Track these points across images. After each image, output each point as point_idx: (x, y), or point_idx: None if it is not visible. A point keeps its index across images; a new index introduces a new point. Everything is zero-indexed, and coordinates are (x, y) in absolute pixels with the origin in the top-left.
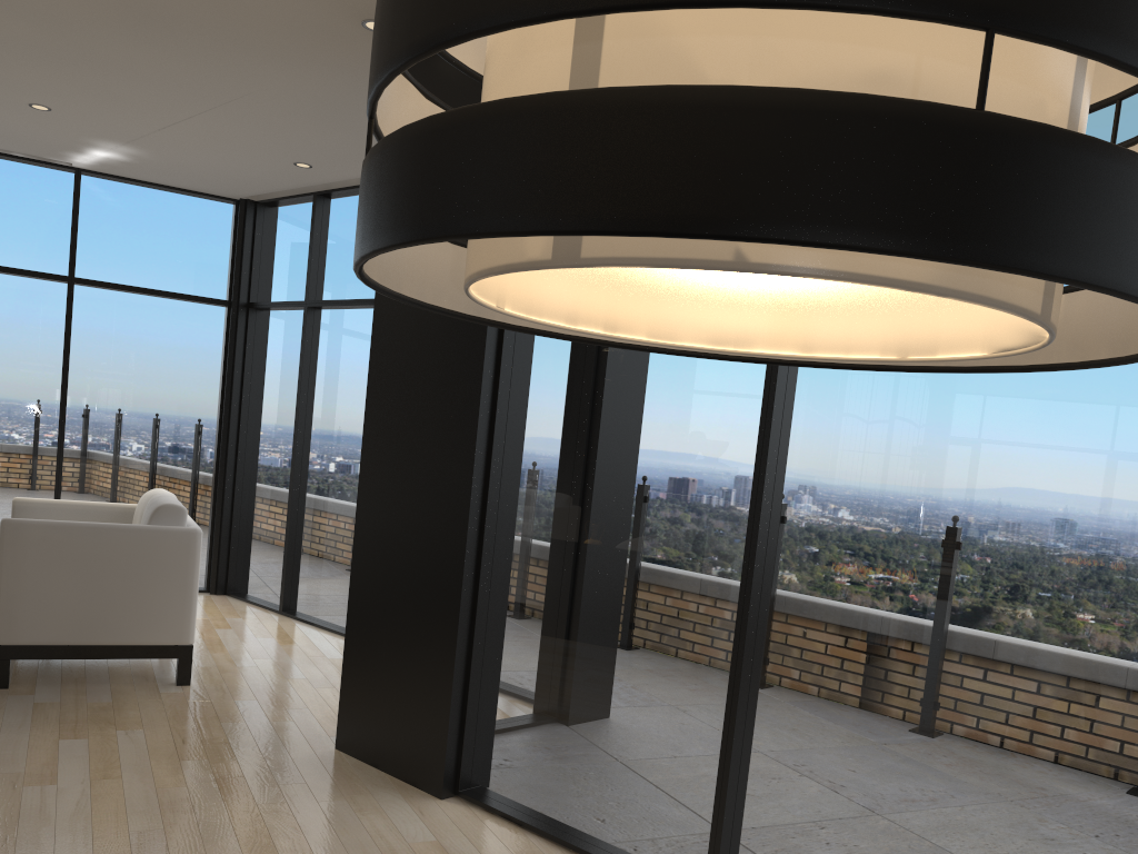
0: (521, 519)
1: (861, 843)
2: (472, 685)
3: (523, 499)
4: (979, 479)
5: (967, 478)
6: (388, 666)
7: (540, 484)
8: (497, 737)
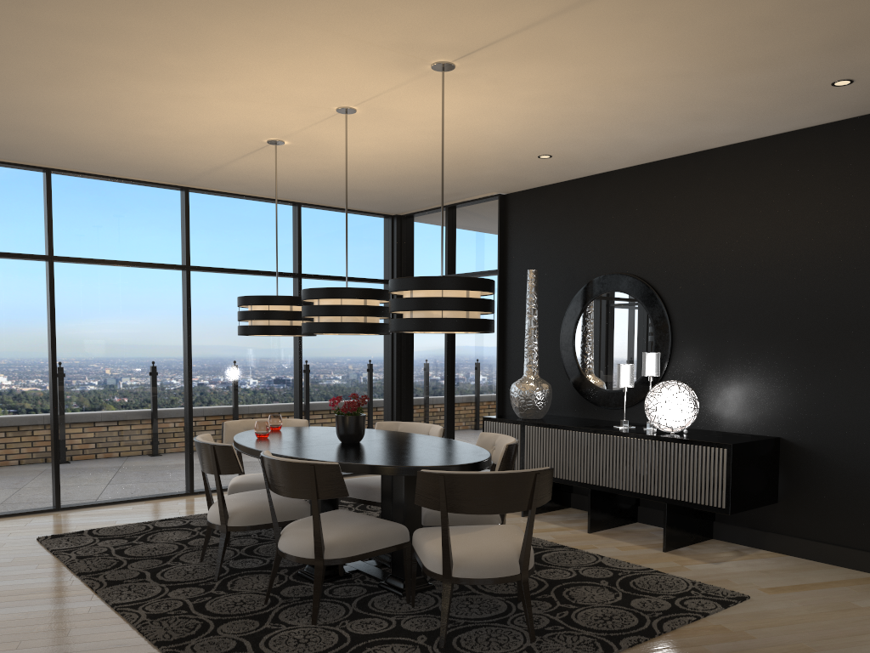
0: None
1: (109, 462)
2: None
3: None
4: (127, 346)
5: (124, 346)
6: None
7: None
8: None
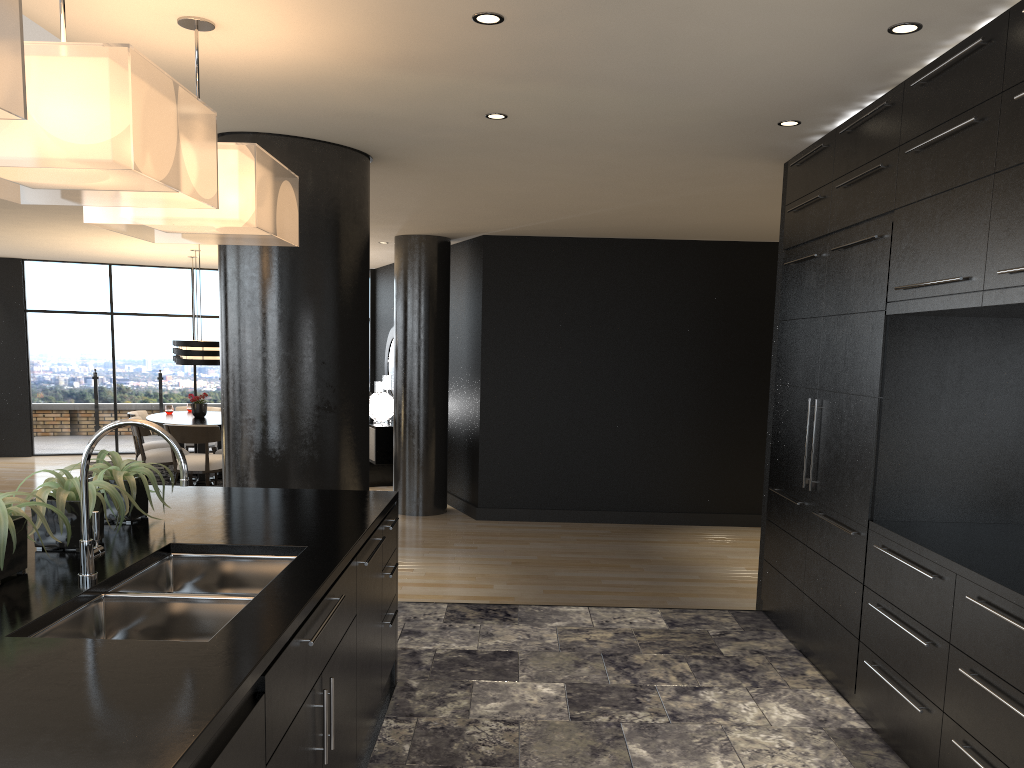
0: (40, 382)
1: None
2: (32, 426)
3: (40, 377)
4: (157, 363)
5: (155, 363)
6: (0, 428)
7: (46, 373)
8: (42, 438)
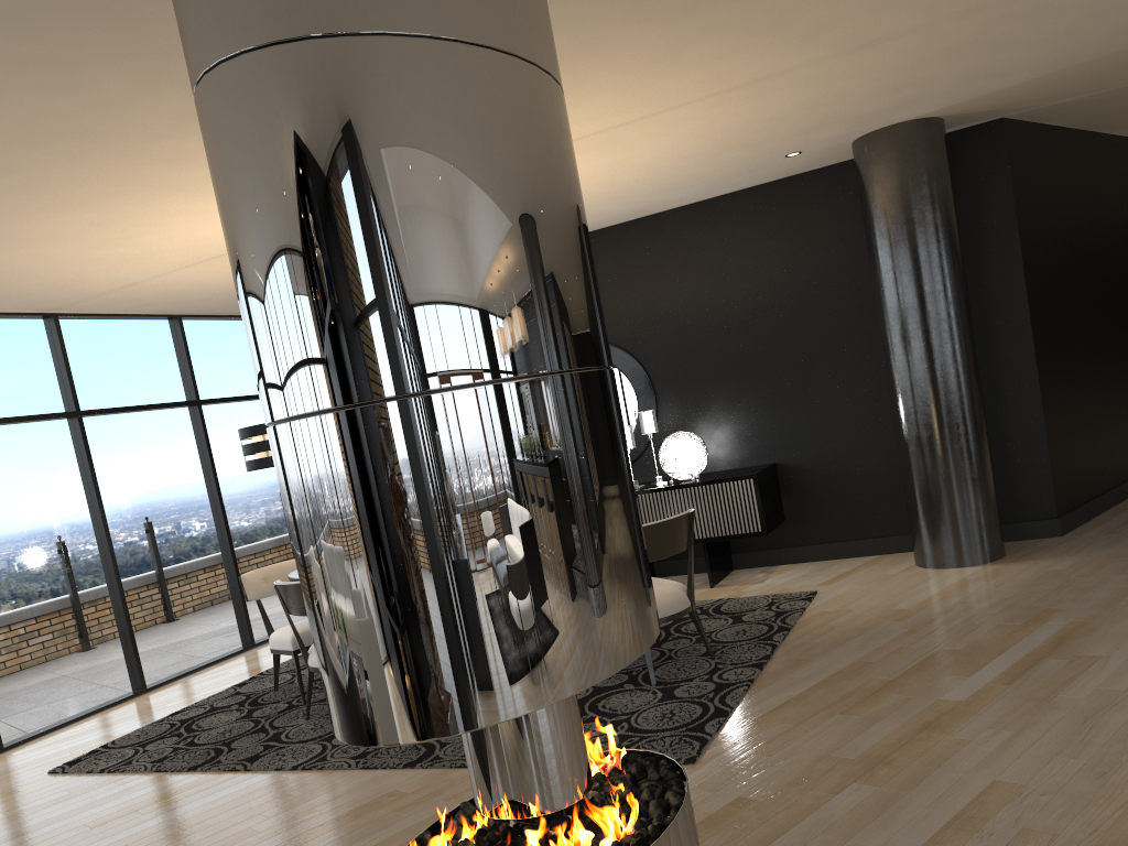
0: None
1: (43, 677)
2: None
3: None
4: (31, 525)
5: (26, 526)
6: None
7: None
8: None
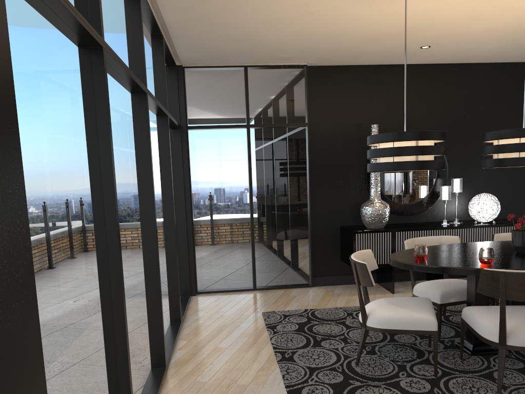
0: None
1: (137, 362)
2: None
3: None
4: (131, 194)
5: (130, 194)
6: None
7: None
8: None
